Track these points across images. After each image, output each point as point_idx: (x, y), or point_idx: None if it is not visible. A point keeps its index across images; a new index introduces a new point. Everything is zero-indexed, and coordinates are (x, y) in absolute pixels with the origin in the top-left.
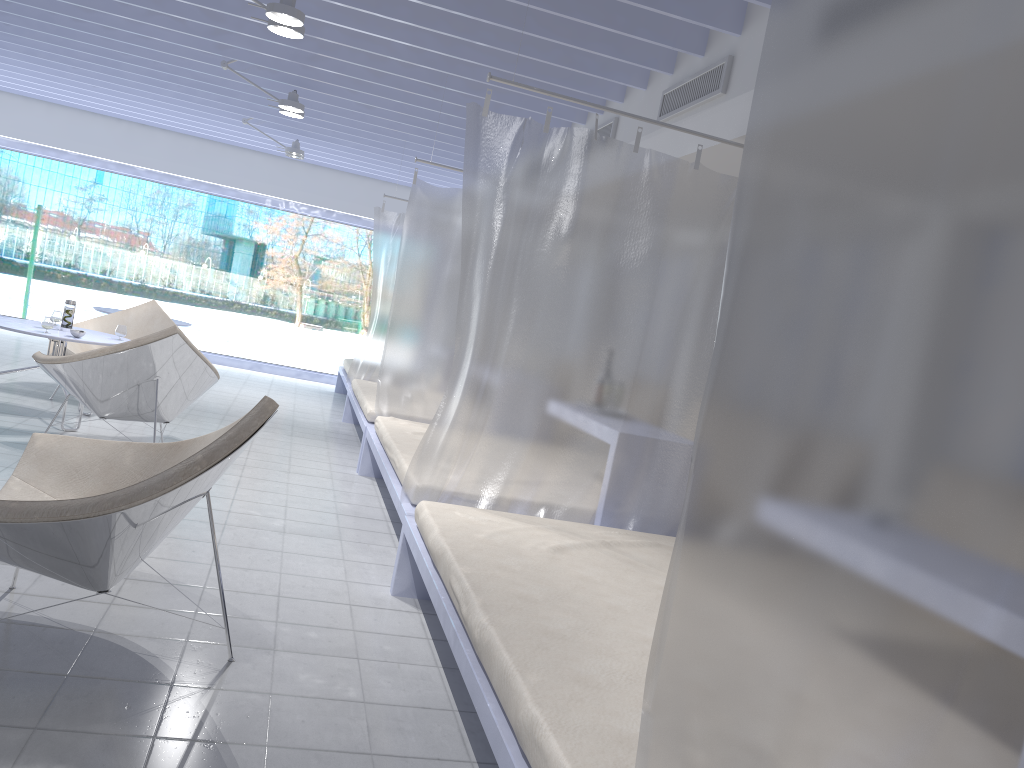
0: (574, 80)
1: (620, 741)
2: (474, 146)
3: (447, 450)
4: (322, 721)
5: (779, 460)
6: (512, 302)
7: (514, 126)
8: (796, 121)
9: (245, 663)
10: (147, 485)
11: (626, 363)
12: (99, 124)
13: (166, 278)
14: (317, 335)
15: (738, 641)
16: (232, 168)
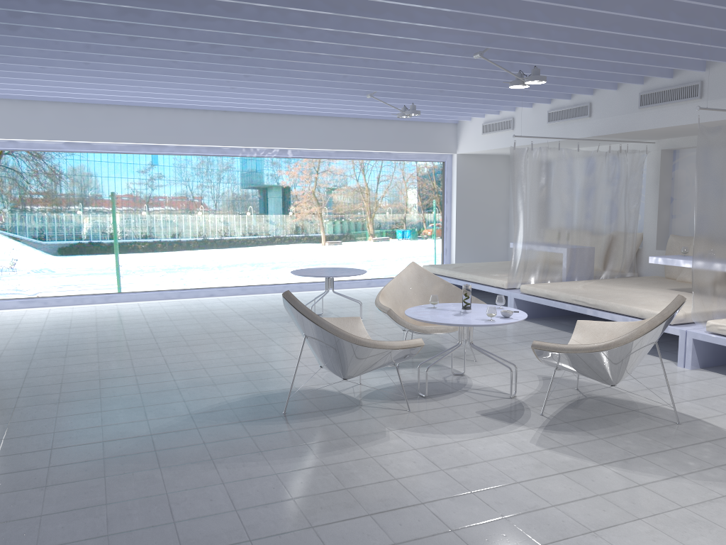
0: None
1: None
2: None
3: None
4: None
5: None
6: None
7: None
8: None
9: None
10: None
11: None
12: (191, 117)
13: (221, 230)
14: (338, 248)
15: None
16: (297, 133)
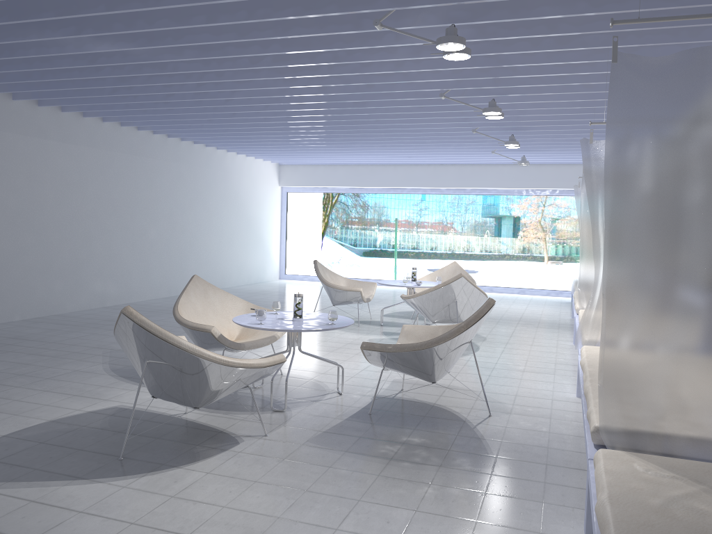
0: None
1: None
2: (587, 159)
3: (596, 319)
4: (527, 436)
5: (643, 291)
6: None
7: None
8: (621, 171)
9: (496, 417)
10: (443, 336)
11: None
12: (419, 170)
13: (465, 246)
14: (559, 267)
15: (639, 361)
16: (492, 177)
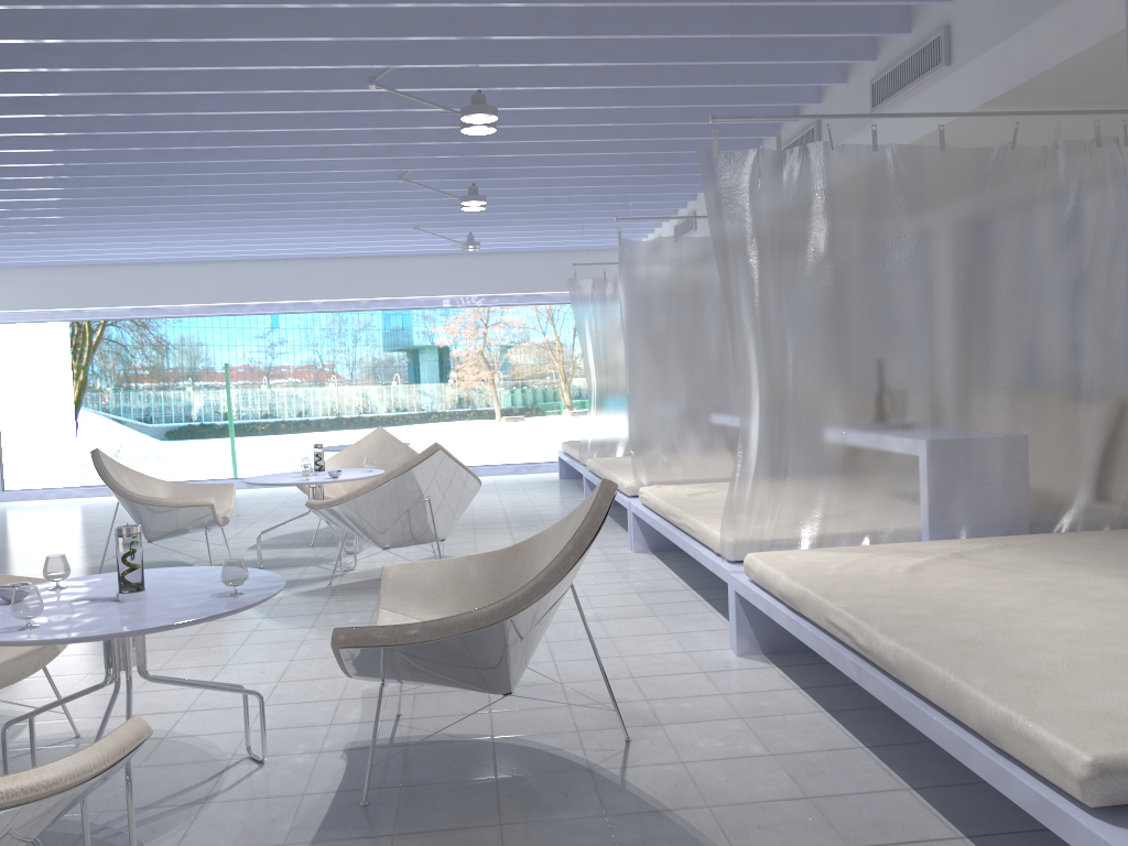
0: (764, 95)
1: (1102, 717)
2: (712, 190)
3: (757, 498)
4: (744, 777)
5: None
6: (786, 334)
7: (748, 159)
8: None
9: (642, 740)
10: (537, 582)
11: (918, 367)
12: (270, 269)
13: (360, 405)
14: (520, 426)
15: None
16: (404, 278)
